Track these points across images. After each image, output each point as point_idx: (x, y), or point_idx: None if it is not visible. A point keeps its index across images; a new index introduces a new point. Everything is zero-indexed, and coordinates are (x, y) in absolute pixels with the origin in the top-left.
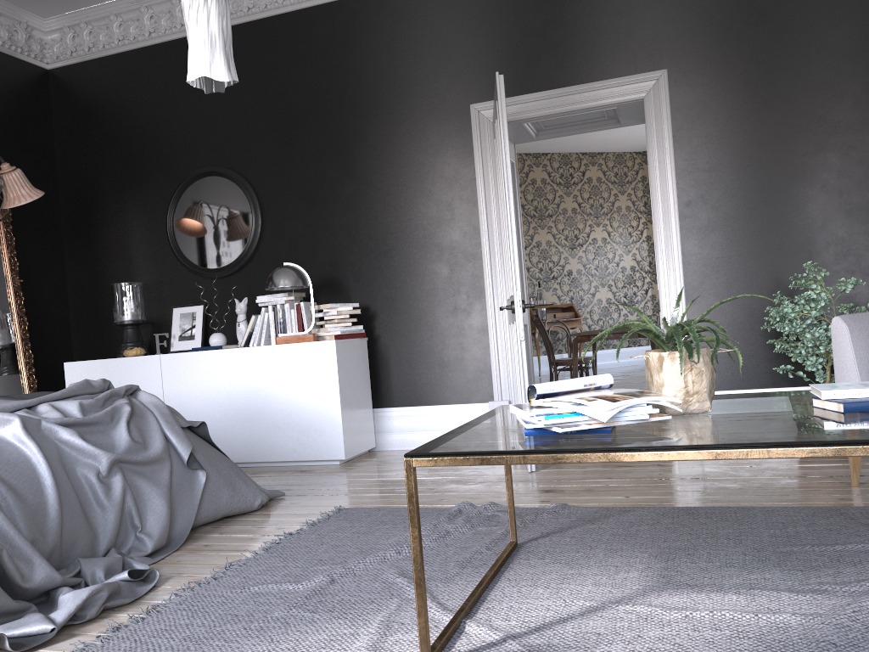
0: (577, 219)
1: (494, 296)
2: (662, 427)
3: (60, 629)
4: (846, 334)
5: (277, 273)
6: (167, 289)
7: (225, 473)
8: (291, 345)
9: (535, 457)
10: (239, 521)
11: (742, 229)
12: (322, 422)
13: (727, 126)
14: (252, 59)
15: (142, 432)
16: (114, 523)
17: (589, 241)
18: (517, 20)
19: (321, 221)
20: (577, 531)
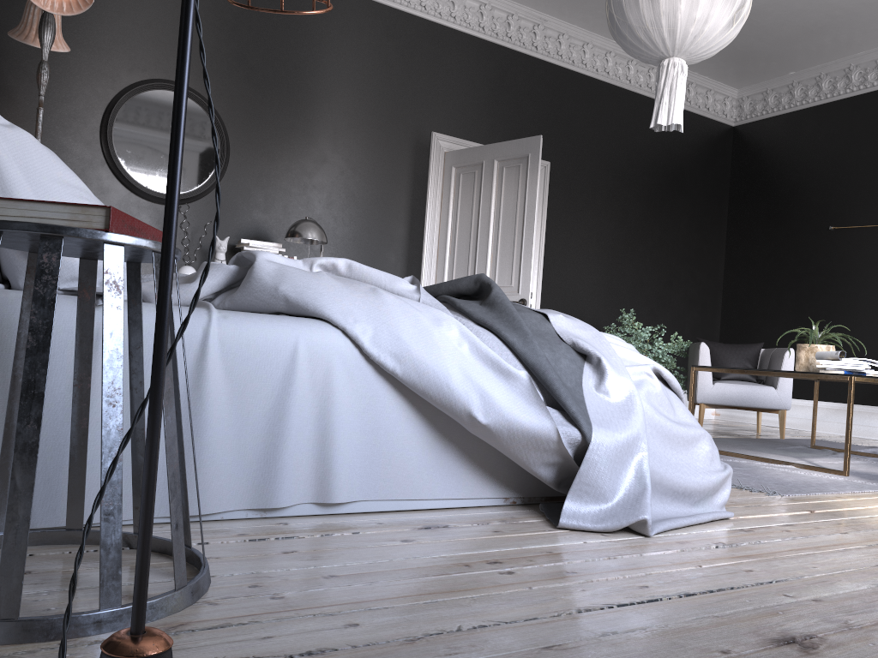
0: None
1: None
2: None
3: None
4: (708, 352)
5: (313, 226)
6: None
7: None
8: None
9: None
10: None
11: (570, 279)
12: None
13: (572, 212)
14: None
15: None
16: None
17: None
18: (472, 84)
19: (290, 181)
20: None
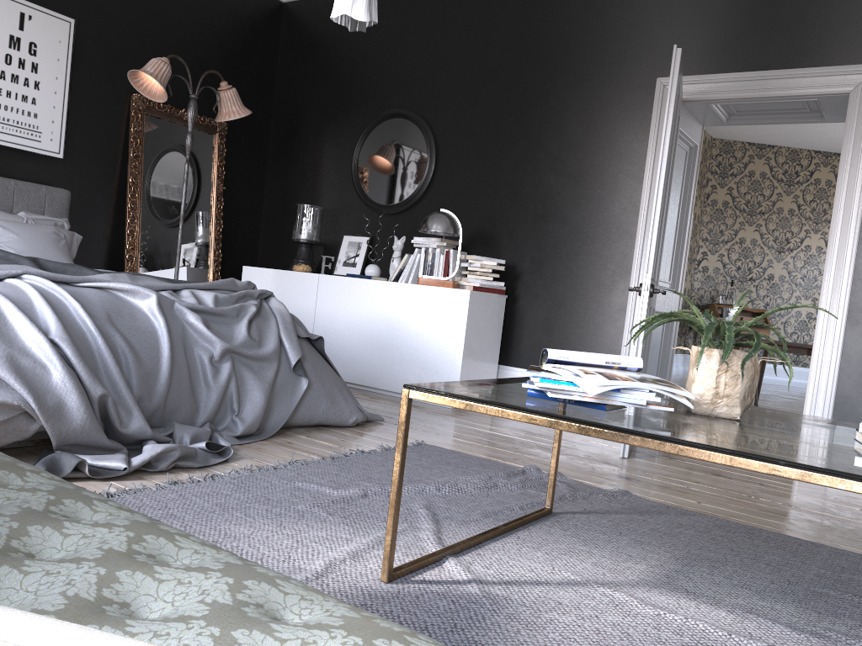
0: (792, 221)
1: (639, 278)
2: (665, 418)
3: (136, 472)
4: None
5: (431, 218)
6: (342, 217)
7: (328, 386)
8: (430, 288)
9: (512, 412)
10: (330, 431)
11: None
12: (443, 365)
13: None
14: (457, 9)
15: (261, 332)
16: (215, 402)
17: (801, 247)
18: None
19: (488, 175)
20: (619, 517)
